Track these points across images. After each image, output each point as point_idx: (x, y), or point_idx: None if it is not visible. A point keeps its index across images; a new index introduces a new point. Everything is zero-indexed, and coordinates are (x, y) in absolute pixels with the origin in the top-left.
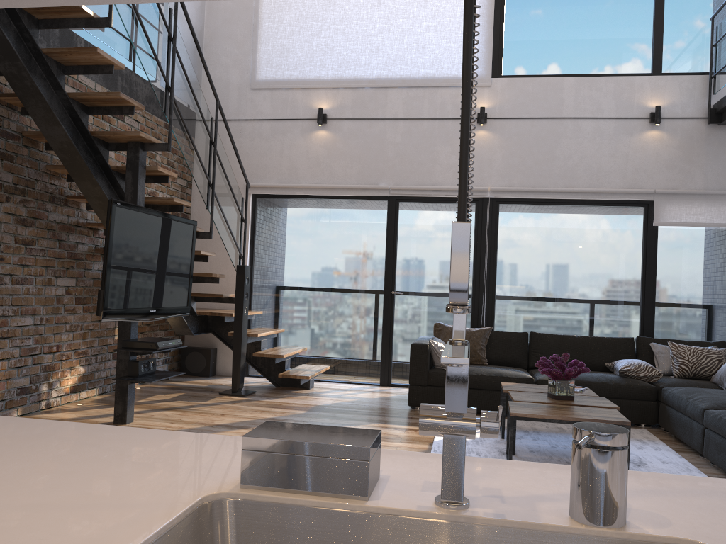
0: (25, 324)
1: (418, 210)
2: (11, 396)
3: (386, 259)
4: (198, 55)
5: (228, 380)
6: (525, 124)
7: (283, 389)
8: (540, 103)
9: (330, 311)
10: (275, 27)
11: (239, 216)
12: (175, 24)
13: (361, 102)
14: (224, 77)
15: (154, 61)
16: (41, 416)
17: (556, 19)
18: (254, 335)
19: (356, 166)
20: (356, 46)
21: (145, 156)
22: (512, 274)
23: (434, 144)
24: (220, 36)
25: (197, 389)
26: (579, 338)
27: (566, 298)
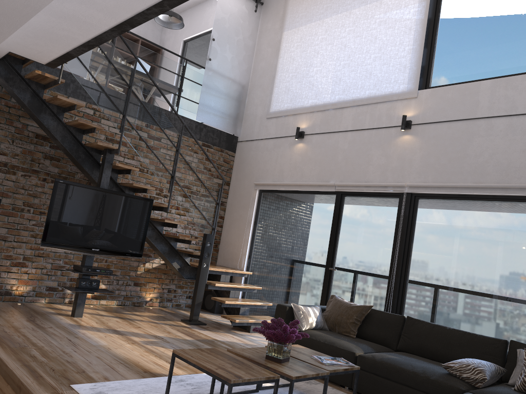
0: (58, 251)
1: (357, 203)
2: (41, 290)
3: (329, 241)
4: (240, 100)
5: (220, 317)
6: (443, 126)
7: (233, 328)
8: (457, 106)
9: (291, 278)
10: (283, 75)
11: (214, 201)
12: (132, 79)
13: (326, 120)
14: (254, 112)
15: (110, 101)
16: (55, 305)
17: (481, 30)
18: (213, 284)
19: (317, 168)
20: (327, 80)
21: (113, 157)
22: (424, 263)
23: (370, 149)
24: (256, 86)
25: (179, 316)
26: (449, 330)
27: (471, 292)
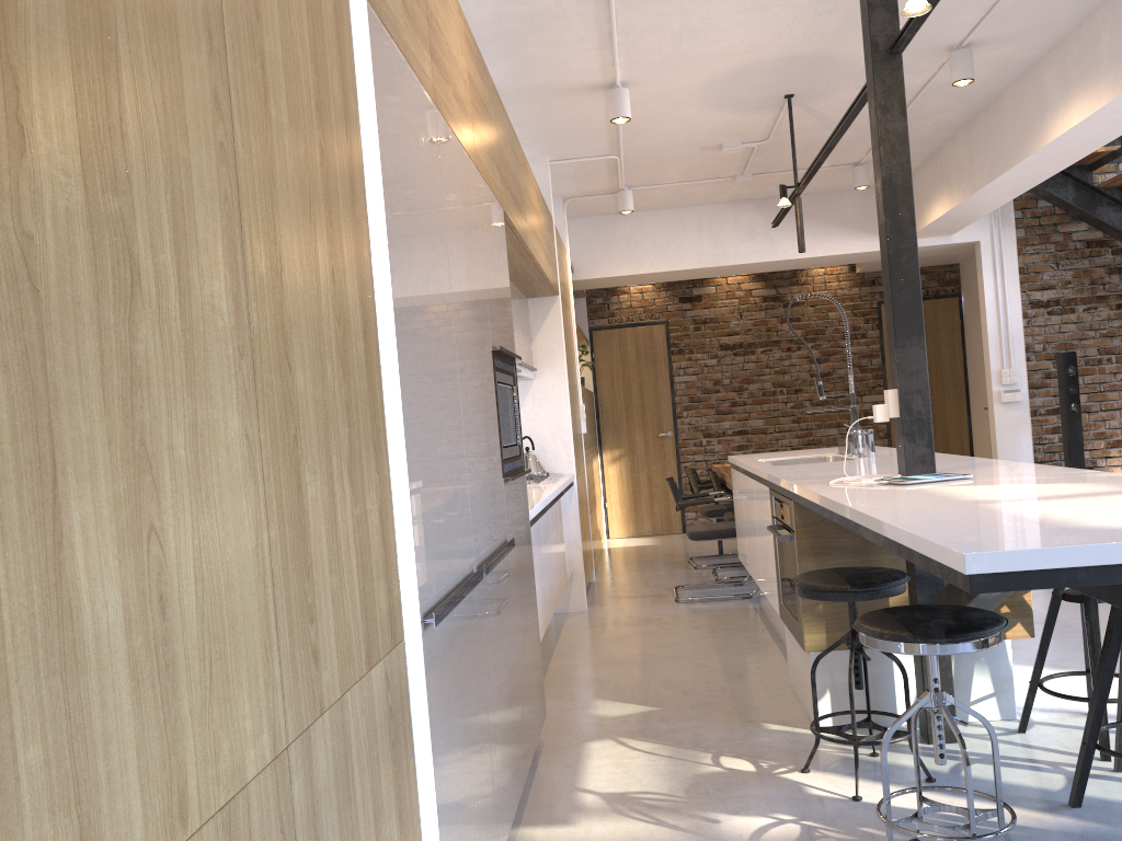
0: None
1: None
2: None
3: None
4: None
5: None
6: None
7: None
8: None
9: None
10: None
11: None
12: None
13: None
14: None
15: None
16: None
17: None
18: None
19: None
20: None
21: None
22: None
23: None
24: None
25: None
26: None
27: None
